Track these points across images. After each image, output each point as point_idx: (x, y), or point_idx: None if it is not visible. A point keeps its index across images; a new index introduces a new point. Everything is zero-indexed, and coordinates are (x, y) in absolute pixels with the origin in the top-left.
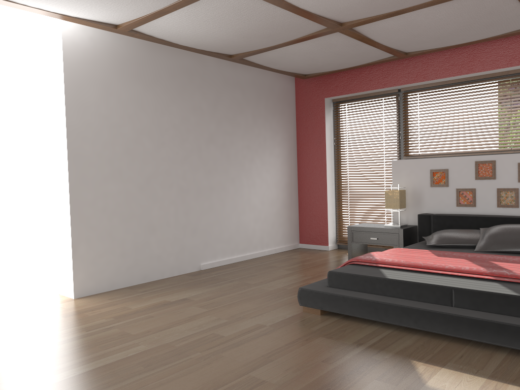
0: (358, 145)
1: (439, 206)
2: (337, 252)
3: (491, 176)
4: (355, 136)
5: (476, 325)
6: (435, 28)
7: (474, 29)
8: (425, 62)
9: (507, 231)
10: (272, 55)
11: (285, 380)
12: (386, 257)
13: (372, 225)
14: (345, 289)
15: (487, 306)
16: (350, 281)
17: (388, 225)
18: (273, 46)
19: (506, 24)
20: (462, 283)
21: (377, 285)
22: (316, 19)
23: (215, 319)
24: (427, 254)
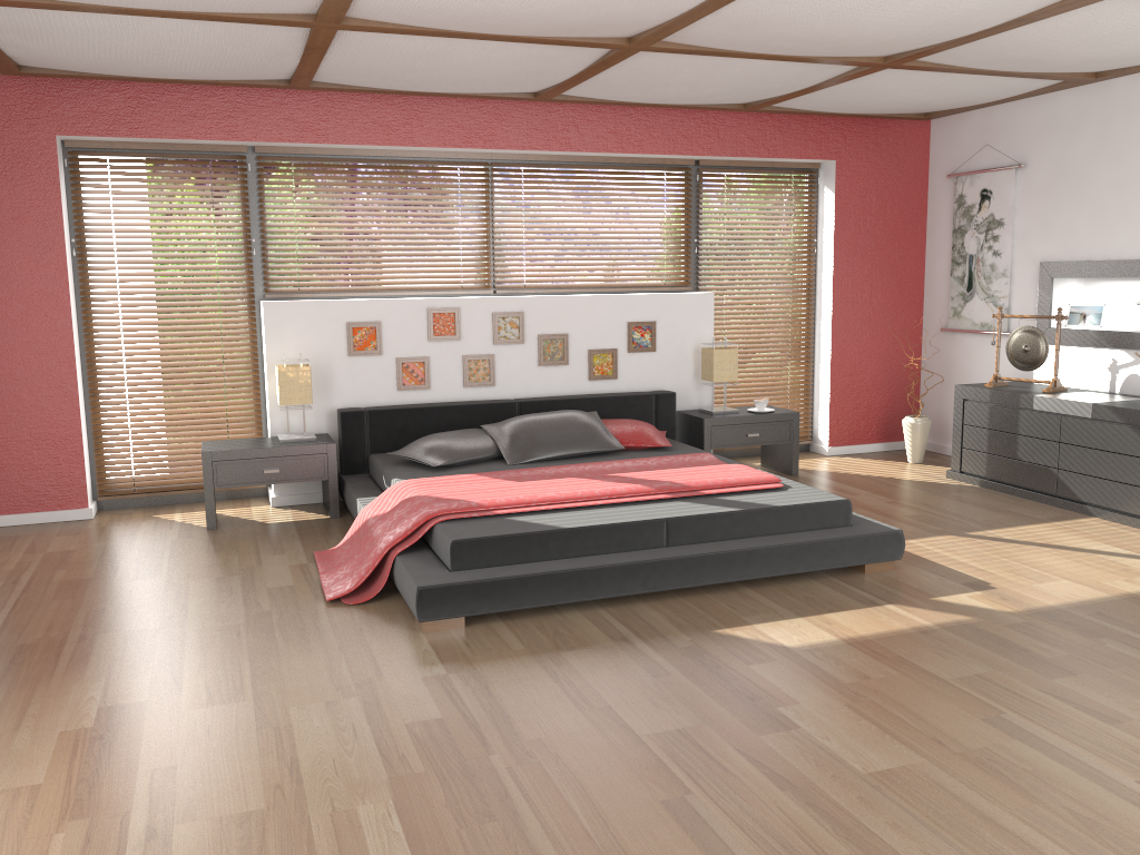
0: (151, 263)
1: (365, 393)
2: (126, 518)
3: (454, 335)
4: (138, 241)
5: (723, 561)
6: (458, 69)
7: (487, 83)
8: (322, 105)
9: (541, 426)
10: (77, 21)
11: (691, 715)
12: (484, 497)
13: (249, 444)
14: (490, 566)
15: (710, 533)
16: (500, 550)
17: (290, 439)
18: (129, 10)
19: (522, 86)
20: (658, 511)
21: (552, 543)
22: (339, 1)
23: (324, 706)
24: (493, 481)
